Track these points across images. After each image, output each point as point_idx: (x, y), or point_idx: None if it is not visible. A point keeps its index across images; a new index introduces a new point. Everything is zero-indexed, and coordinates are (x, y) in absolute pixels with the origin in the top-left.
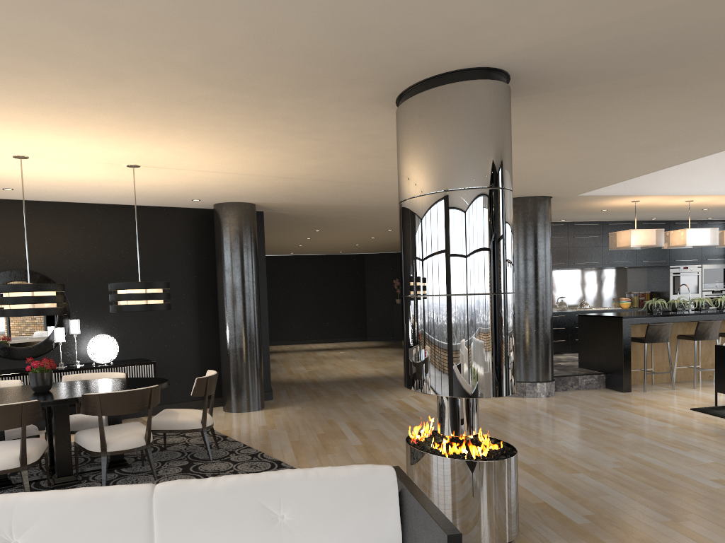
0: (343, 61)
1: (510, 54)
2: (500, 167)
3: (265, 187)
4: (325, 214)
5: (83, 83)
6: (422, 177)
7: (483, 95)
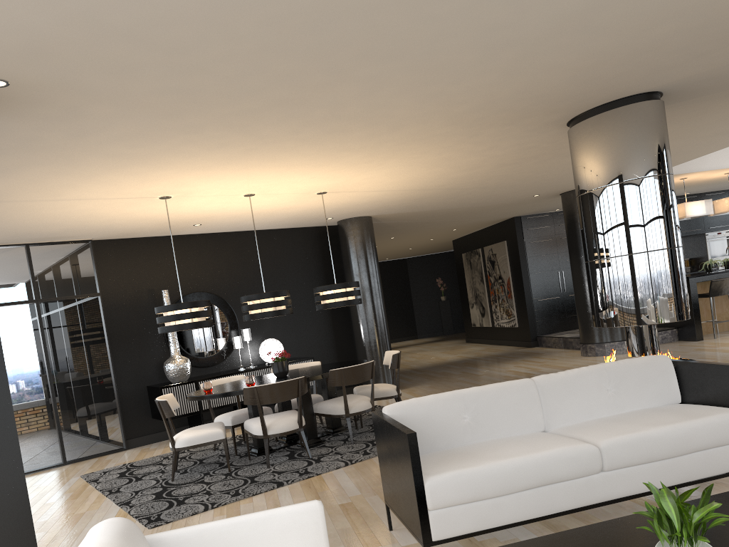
0: (560, 99)
1: (674, 81)
2: (667, 159)
3: (398, 199)
4: (417, 220)
5: (372, 134)
6: (607, 172)
7: (651, 110)
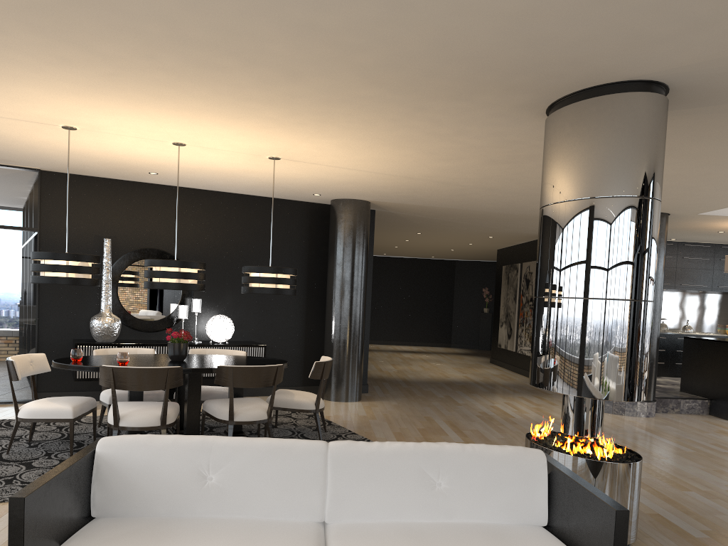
0: (510, 68)
1: (677, 68)
2: (653, 178)
3: (386, 185)
4: (433, 217)
5: (265, 79)
6: (571, 183)
7: (642, 106)
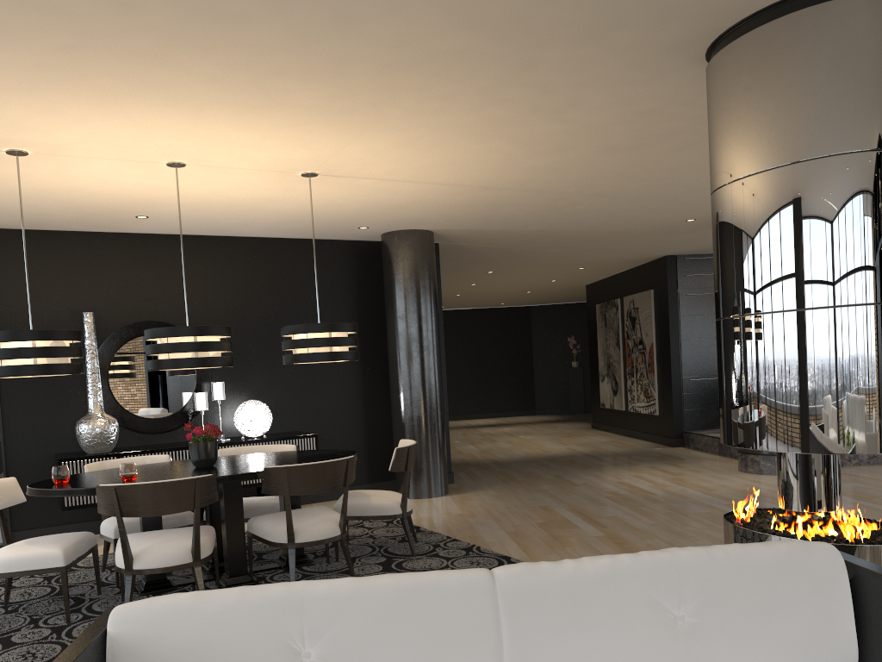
0: None
1: None
2: None
3: (459, 203)
4: (512, 246)
5: (303, 34)
6: (767, 144)
7: (869, 16)
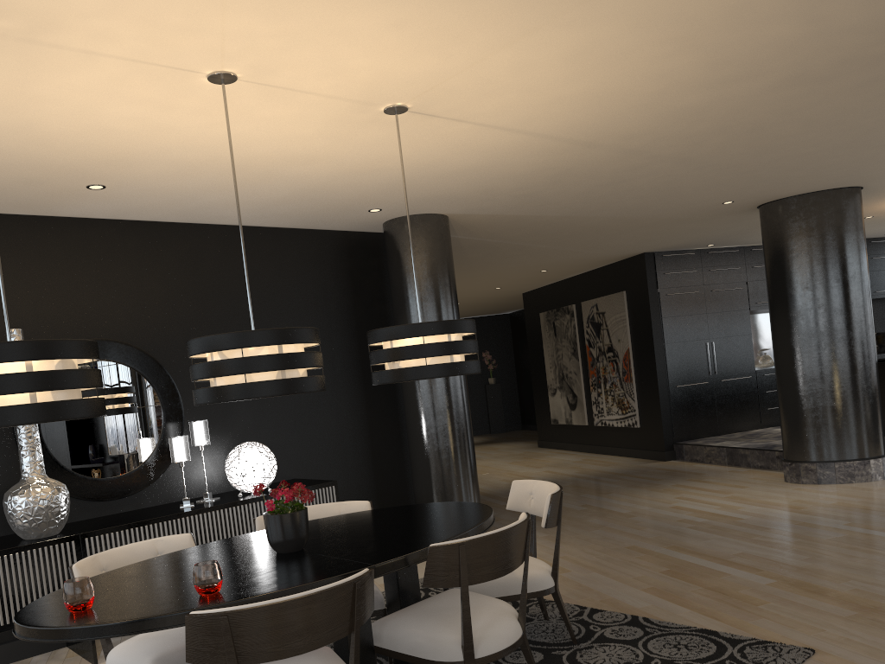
0: None
1: None
2: None
3: (524, 171)
4: (510, 240)
5: None
6: None
7: None
